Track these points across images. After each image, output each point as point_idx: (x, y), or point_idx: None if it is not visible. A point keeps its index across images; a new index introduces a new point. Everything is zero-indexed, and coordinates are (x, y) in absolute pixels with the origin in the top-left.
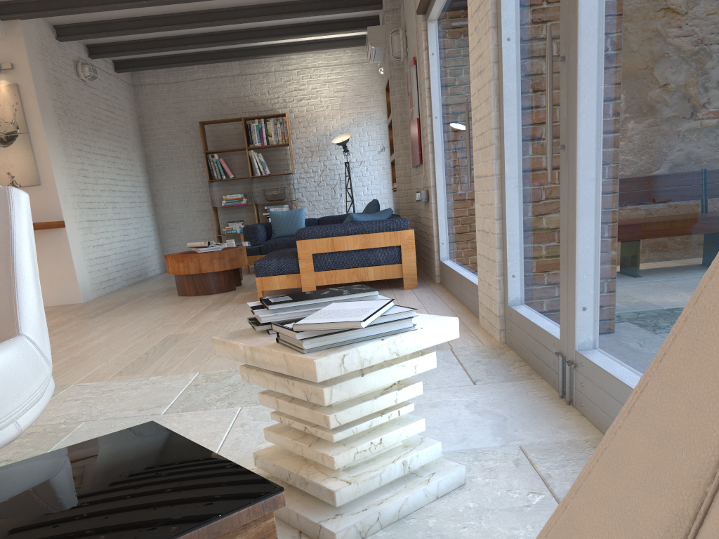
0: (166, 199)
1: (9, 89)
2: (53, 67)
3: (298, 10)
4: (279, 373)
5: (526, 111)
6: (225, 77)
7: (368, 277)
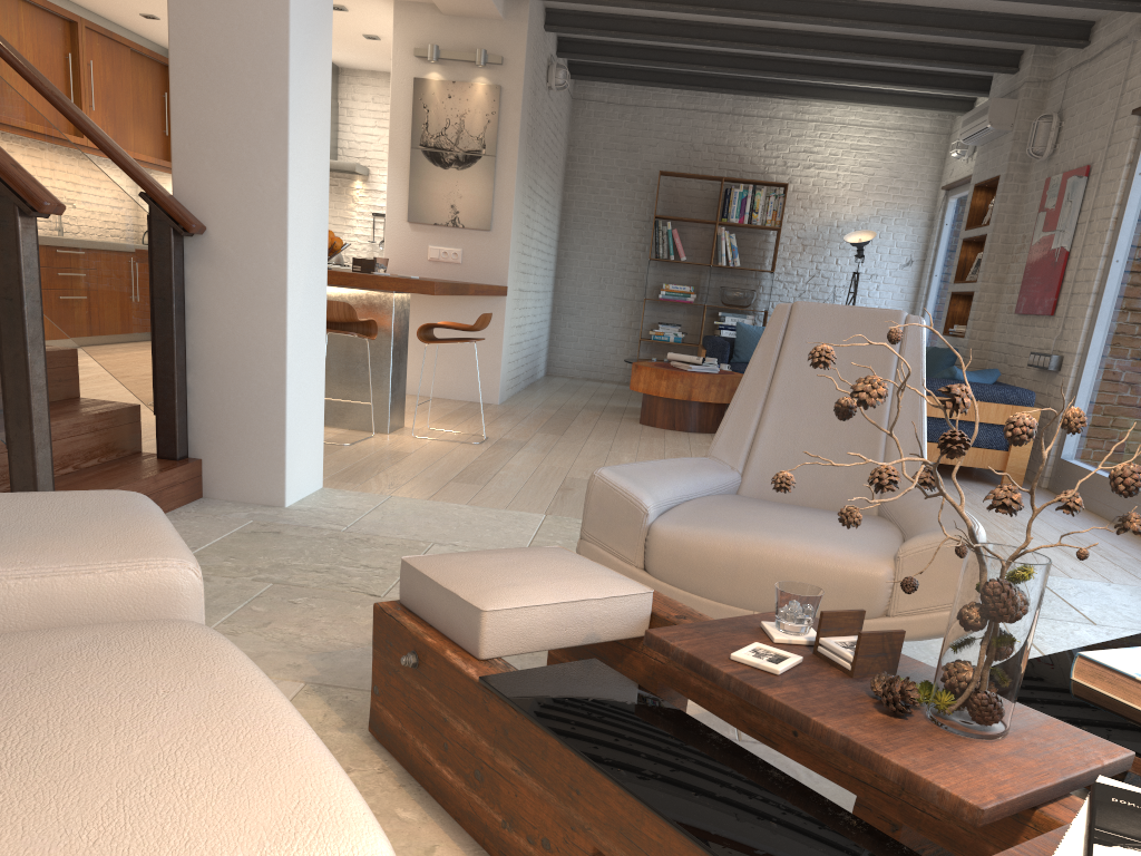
0: (574, 271)
1: (488, 91)
2: (536, 68)
3: (894, 53)
4: None
5: None
6: (707, 112)
7: (956, 460)
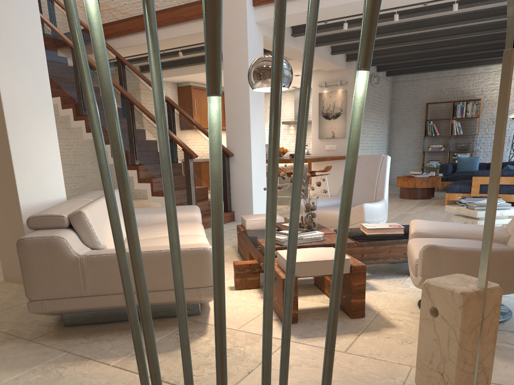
0: (396, 145)
1: (342, 93)
2: None
3: (502, 47)
4: (464, 217)
5: None
6: (447, 77)
7: (510, 200)
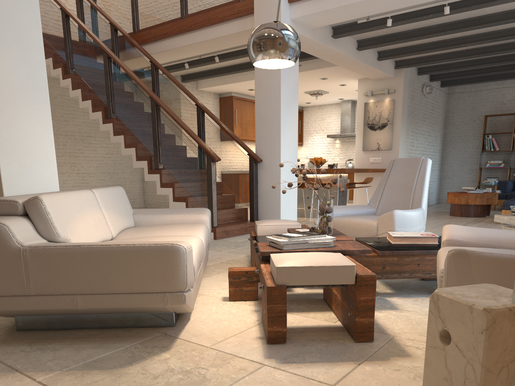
0: (449, 160)
1: (389, 102)
2: (412, 89)
3: None
4: None
5: None
6: (509, 87)
7: None
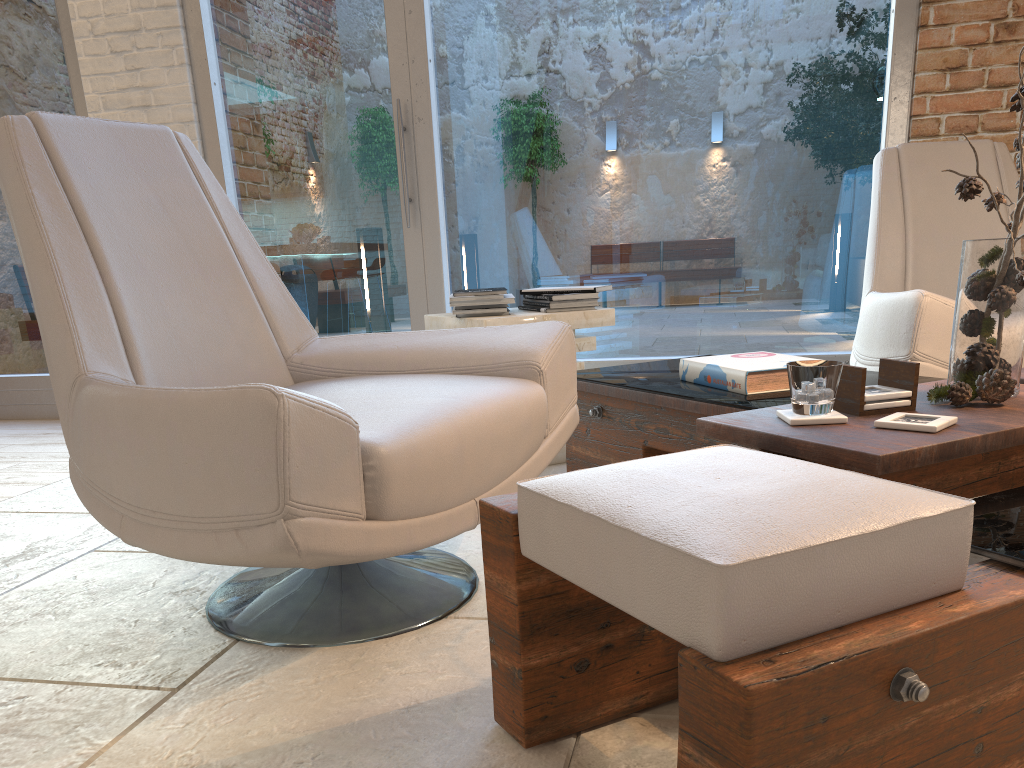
0: None
1: None
2: None
3: None
4: None
5: (263, 163)
6: None
7: None
